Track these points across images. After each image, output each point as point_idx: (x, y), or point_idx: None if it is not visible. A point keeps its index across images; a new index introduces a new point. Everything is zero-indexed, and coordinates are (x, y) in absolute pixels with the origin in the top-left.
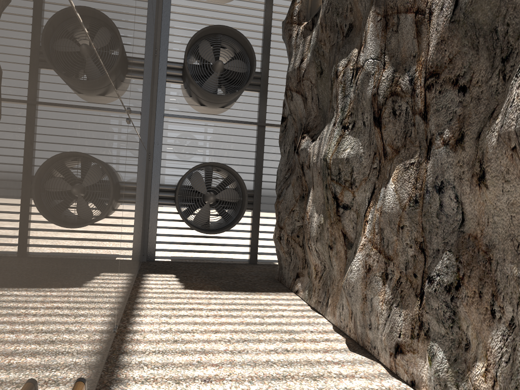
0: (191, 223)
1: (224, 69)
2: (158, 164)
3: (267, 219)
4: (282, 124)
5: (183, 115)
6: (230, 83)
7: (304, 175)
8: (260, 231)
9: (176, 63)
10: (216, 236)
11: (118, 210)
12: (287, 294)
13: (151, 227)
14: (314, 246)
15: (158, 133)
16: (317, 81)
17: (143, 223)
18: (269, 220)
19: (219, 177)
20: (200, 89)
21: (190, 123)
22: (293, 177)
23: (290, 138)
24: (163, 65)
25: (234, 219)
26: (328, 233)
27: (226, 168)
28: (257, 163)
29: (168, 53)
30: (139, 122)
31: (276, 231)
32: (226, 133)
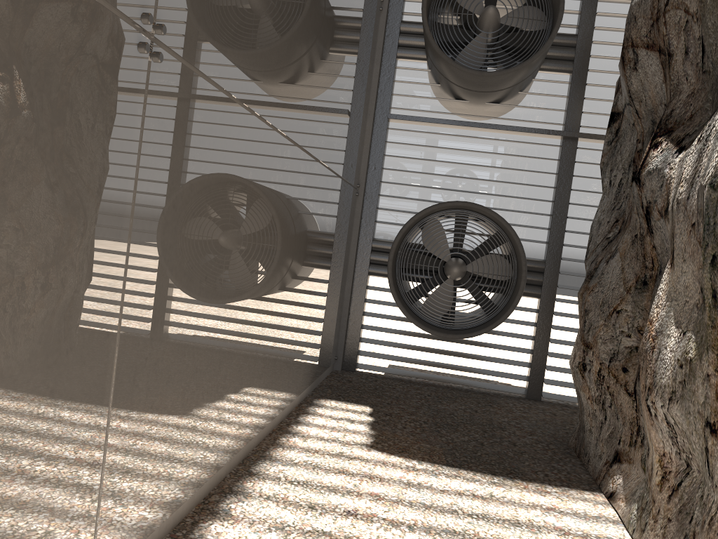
0: (415, 313)
1: (504, 29)
2: (372, 203)
3: (569, 317)
4: (610, 128)
5: (421, 117)
6: (514, 56)
7: (652, 234)
8: (551, 340)
9: (416, 24)
10: (466, 341)
11: (50, 287)
12: (587, 497)
13: (352, 313)
14: (662, 410)
15: (377, 149)
16: (704, 3)
17: (333, 306)
18: (573, 320)
19: (474, 232)
20: (447, 60)
21: (434, 132)
22: (624, 238)
23: (625, 156)
24: (394, 28)
25: (498, 314)
26: (709, 389)
27: (489, 215)
28: (556, 209)
29: (404, 7)
30: (277, 99)
31: (577, 350)
32: (500, 152)
